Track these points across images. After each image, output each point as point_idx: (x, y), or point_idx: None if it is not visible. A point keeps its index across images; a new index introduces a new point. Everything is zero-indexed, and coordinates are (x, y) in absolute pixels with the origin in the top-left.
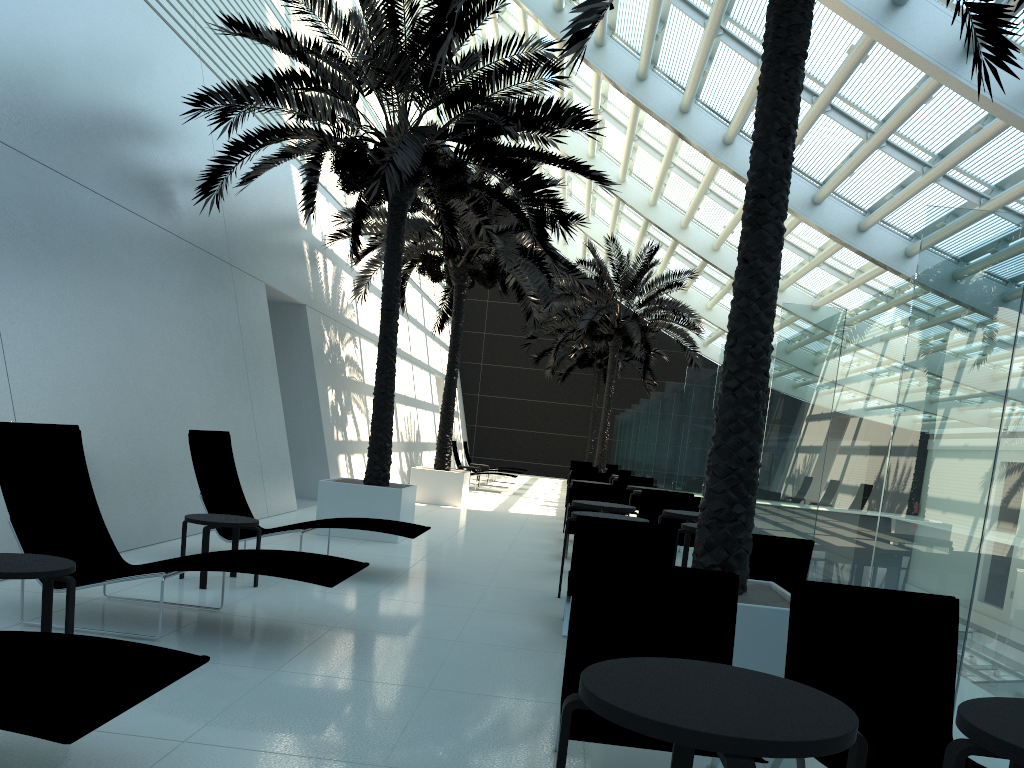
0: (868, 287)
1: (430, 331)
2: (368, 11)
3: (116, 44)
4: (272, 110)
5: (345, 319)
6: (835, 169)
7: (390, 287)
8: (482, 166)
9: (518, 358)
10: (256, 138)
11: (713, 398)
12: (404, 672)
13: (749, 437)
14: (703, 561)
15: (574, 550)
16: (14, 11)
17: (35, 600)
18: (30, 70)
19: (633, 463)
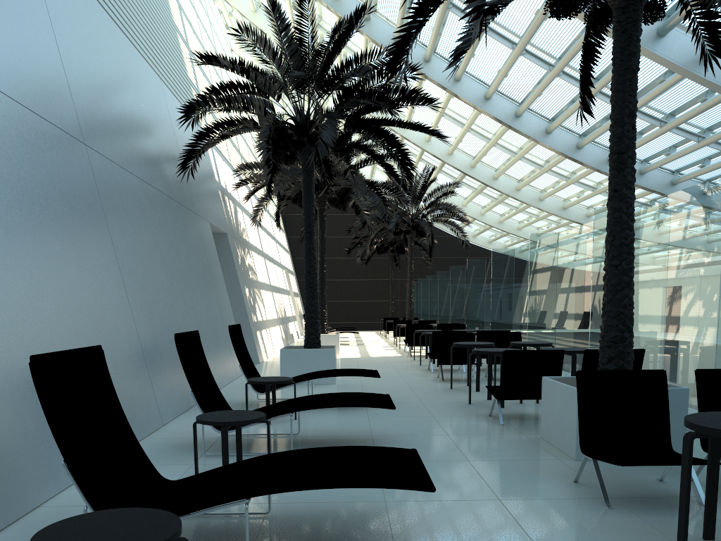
0: (579, 183)
1: (277, 240)
2: (286, 40)
3: (128, 77)
4: (227, 110)
5: (243, 239)
6: (560, 110)
7: (309, 217)
8: (363, 133)
9: (333, 251)
10: (213, 128)
11: (510, 267)
12: (444, 454)
13: (628, 292)
14: (608, 367)
15: (502, 372)
16: (89, 67)
17: (188, 442)
18: (101, 104)
19: (436, 315)
